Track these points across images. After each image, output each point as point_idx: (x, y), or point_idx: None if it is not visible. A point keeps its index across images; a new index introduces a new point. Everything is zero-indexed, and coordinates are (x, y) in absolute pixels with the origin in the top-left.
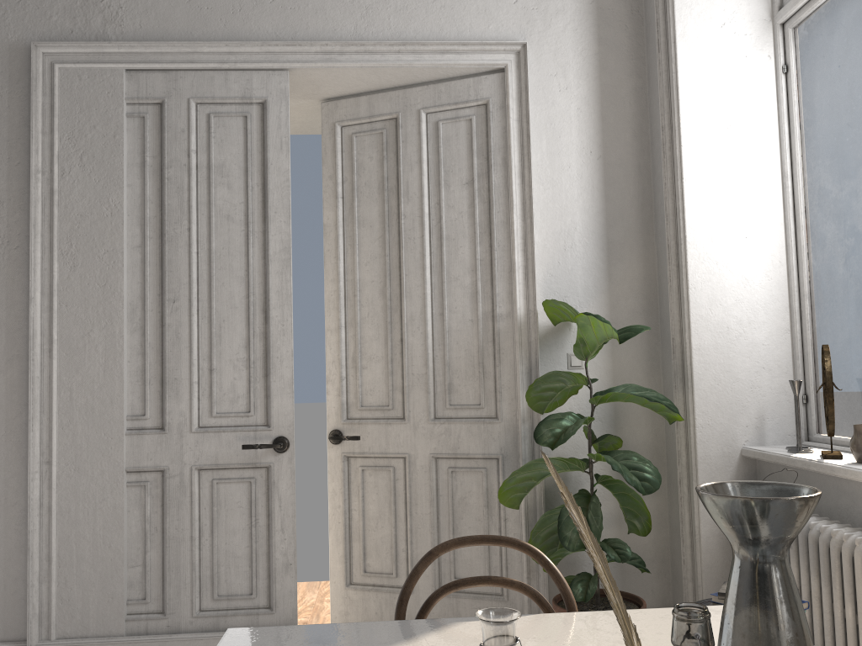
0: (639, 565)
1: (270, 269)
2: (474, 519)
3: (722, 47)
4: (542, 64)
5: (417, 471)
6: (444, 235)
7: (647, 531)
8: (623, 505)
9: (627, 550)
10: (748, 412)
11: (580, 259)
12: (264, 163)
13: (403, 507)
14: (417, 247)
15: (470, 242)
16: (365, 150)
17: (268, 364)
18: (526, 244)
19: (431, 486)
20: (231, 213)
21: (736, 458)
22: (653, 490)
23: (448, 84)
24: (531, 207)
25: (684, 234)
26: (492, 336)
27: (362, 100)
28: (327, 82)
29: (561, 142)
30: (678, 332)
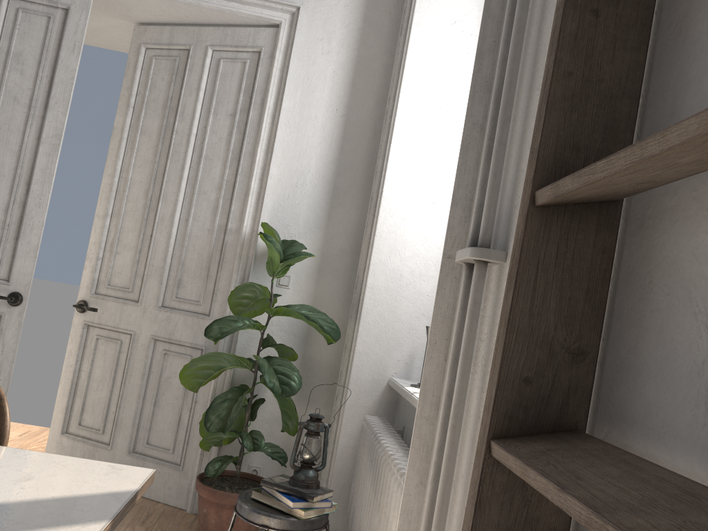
0: (276, 458)
1: (40, 149)
2: (173, 397)
3: (449, 41)
4: (312, 28)
5: (138, 348)
6: (204, 154)
7: (296, 432)
8: (281, 407)
9: (261, 442)
10: (402, 349)
11: (307, 197)
12: (57, 60)
13: (121, 376)
14: (180, 160)
15: (222, 164)
16: (160, 72)
17: (20, 229)
18: (264, 174)
19: (145, 362)
20: (19, 95)
21: (384, 385)
22: (290, 395)
23: (234, 29)
24: (274, 144)
25: (382, 189)
26: (221, 246)
27: (166, 29)
28: (134, 6)
29: (314, 96)
30: (362, 271)
